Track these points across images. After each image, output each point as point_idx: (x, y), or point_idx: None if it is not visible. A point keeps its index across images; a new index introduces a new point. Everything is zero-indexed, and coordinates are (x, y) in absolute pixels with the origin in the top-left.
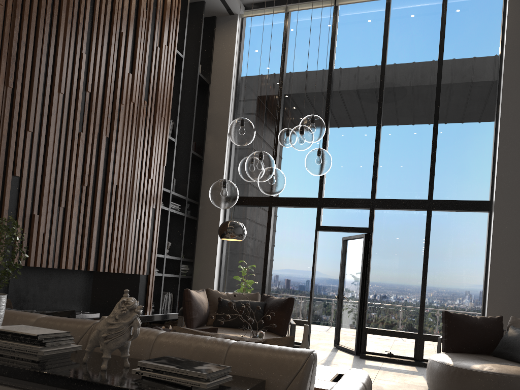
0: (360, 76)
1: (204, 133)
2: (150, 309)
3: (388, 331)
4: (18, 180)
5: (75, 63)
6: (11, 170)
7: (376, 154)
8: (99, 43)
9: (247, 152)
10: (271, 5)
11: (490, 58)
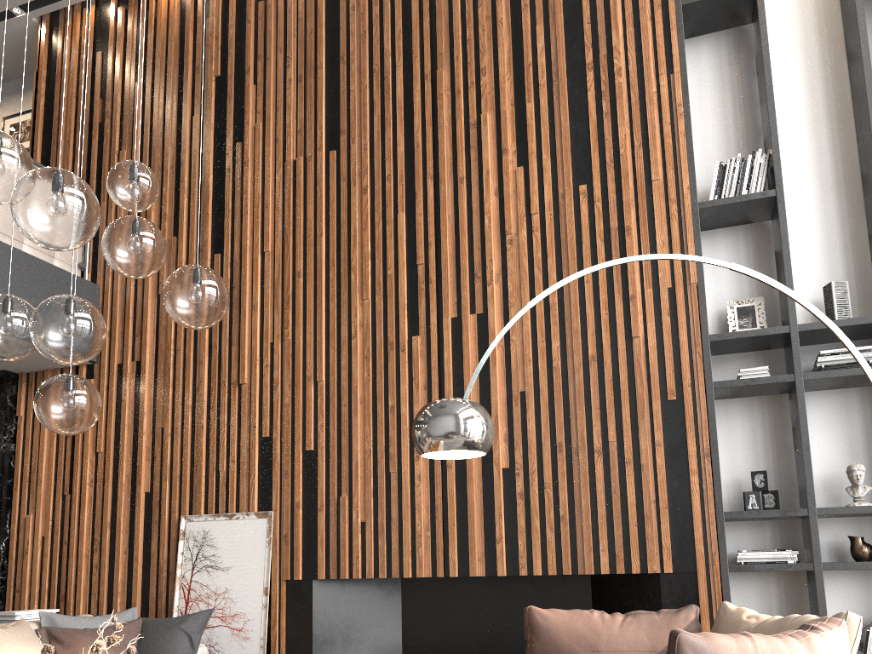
0: None
1: None
2: None
3: None
4: (315, 454)
5: (386, 240)
6: (299, 445)
7: None
8: (429, 175)
9: None
10: None
11: None
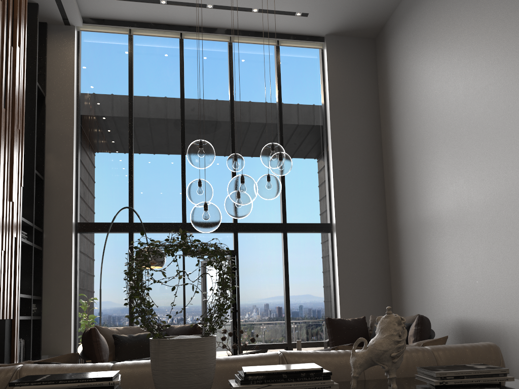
0: (211, 108)
1: (44, 151)
2: (16, 360)
3: (262, 345)
4: None
5: None
6: None
7: None
8: None
9: (96, 174)
10: (114, 25)
11: (316, 106)
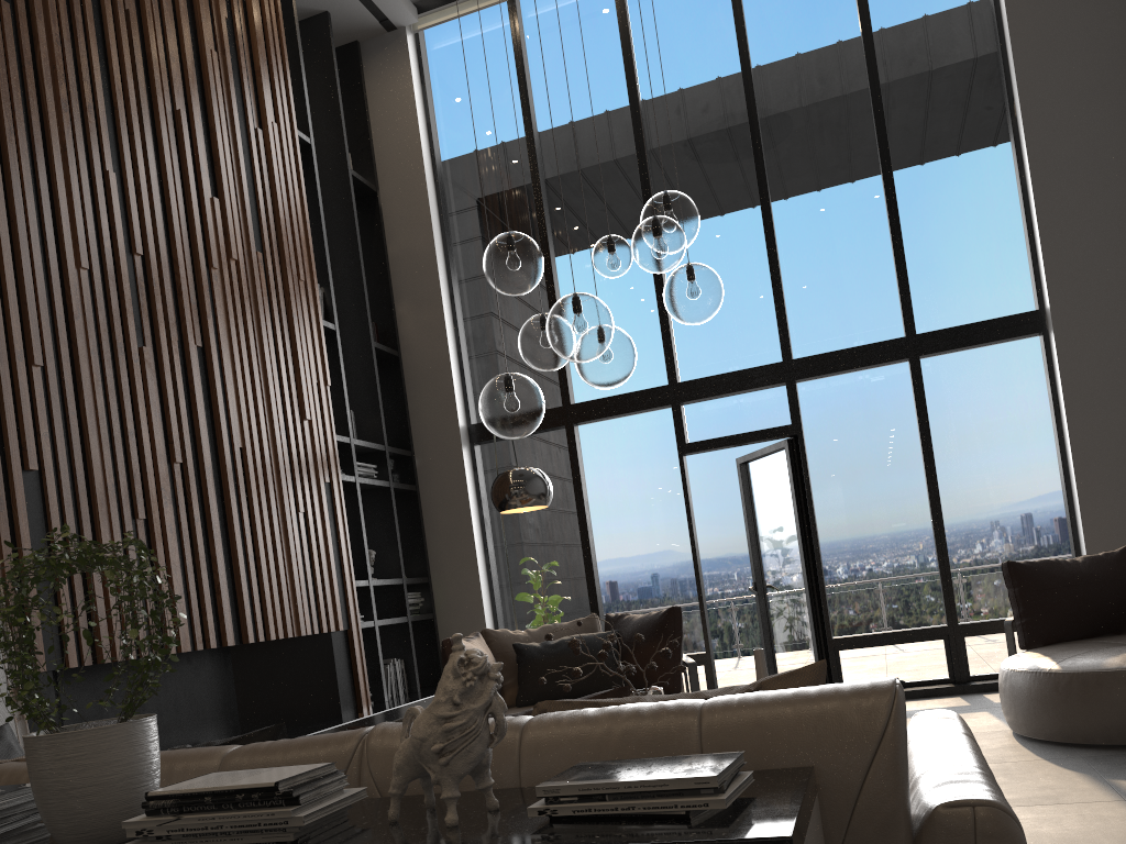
0: (702, 105)
1: (391, 300)
2: (367, 702)
3: (883, 636)
4: (37, 478)
5: (98, 197)
6: (19, 459)
7: (773, 263)
8: (138, 144)
9: (491, 321)
10: None
11: (972, 5)
